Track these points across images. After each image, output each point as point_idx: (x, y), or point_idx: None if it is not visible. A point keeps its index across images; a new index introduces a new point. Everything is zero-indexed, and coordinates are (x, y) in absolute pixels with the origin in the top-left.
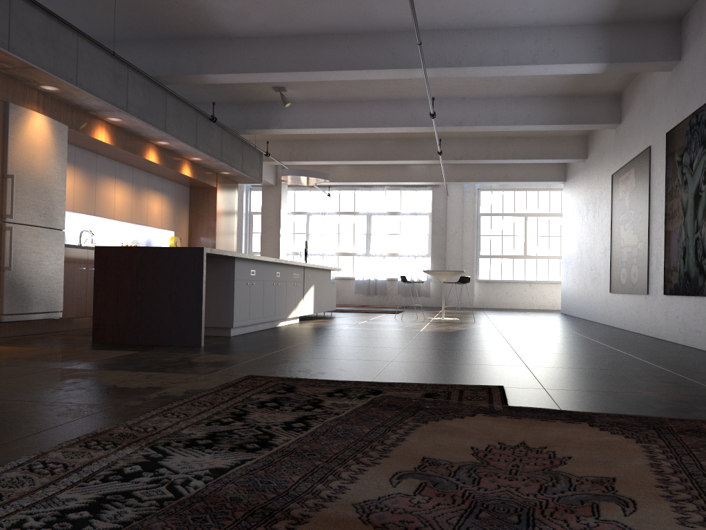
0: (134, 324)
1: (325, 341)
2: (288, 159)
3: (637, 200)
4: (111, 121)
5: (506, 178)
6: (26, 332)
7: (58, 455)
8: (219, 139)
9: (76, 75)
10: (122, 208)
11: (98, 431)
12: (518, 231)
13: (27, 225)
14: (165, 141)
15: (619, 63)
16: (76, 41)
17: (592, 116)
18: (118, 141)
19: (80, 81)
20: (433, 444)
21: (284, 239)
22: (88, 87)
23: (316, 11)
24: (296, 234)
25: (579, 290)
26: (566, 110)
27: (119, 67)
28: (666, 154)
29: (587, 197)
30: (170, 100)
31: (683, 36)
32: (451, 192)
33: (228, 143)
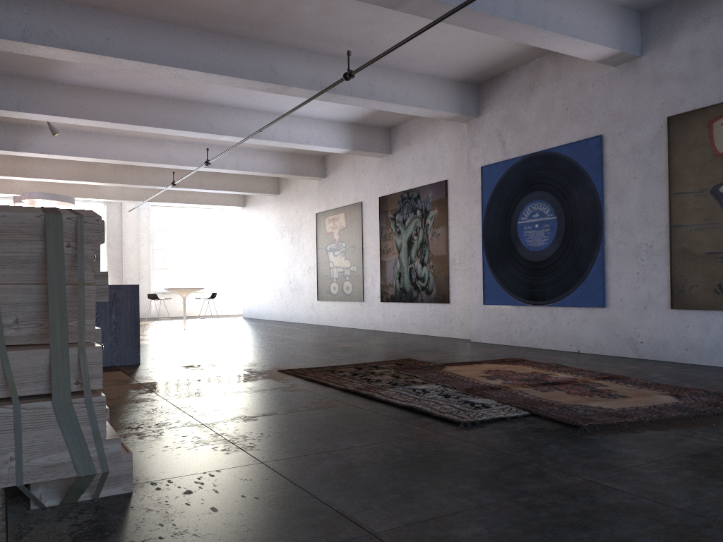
0: None
1: (201, 351)
2: None
3: (348, 236)
4: None
5: (195, 201)
6: None
7: (384, 392)
8: None
9: None
10: None
11: (355, 388)
12: (190, 246)
13: None
14: None
15: (358, 150)
16: None
17: (307, 171)
18: None
19: None
20: (468, 373)
21: None
22: None
23: (161, 83)
24: None
25: (272, 298)
26: (289, 163)
27: None
28: (379, 211)
29: (280, 224)
30: None
31: (393, 139)
32: (126, 208)
33: None
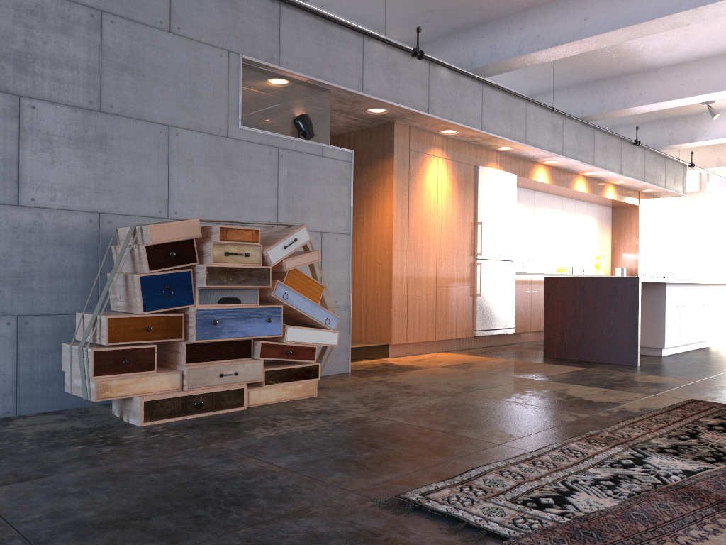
0: (577, 343)
1: None
2: (715, 165)
3: None
4: (548, 163)
5: None
6: (489, 344)
7: (575, 446)
8: (642, 160)
9: (525, 135)
10: (554, 235)
11: (591, 433)
12: None
13: (489, 259)
14: (592, 172)
15: None
16: (524, 106)
17: None
18: (553, 179)
19: (527, 138)
20: None
21: (710, 248)
22: (533, 142)
23: None
24: (723, 240)
25: None
26: None
27: (556, 118)
28: None
29: None
30: (597, 135)
31: None
32: None
33: (651, 162)
